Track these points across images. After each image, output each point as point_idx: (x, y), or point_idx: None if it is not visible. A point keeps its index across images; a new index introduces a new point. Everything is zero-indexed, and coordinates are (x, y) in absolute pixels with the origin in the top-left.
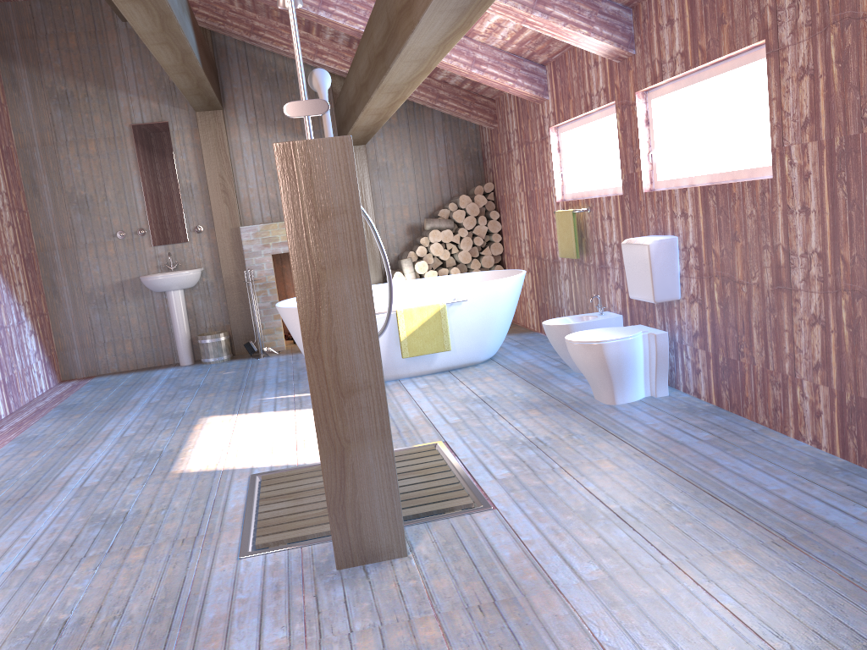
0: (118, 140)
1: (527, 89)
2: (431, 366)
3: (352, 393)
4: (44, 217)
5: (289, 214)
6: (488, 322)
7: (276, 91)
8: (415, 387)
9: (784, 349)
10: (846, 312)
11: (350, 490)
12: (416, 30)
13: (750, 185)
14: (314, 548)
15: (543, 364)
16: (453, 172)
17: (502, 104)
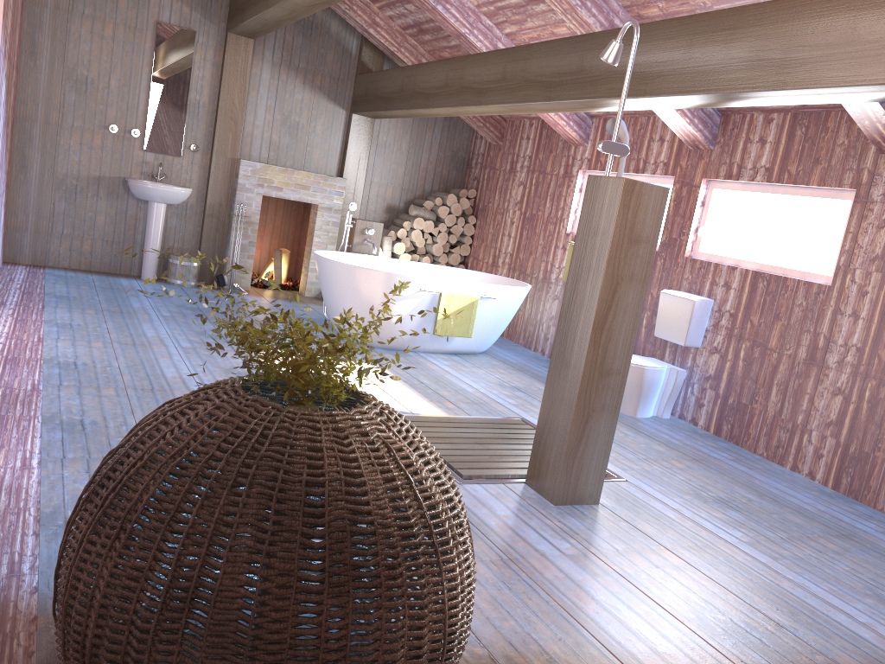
0: (139, 31)
1: (574, 132)
2: (445, 347)
3: (607, 376)
4: (34, 84)
5: (616, 232)
6: (500, 320)
7: (307, 40)
8: (439, 362)
9: (801, 406)
10: (869, 392)
11: (582, 447)
12: (644, 97)
13: (806, 284)
14: (515, 486)
15: (537, 367)
16: (439, 168)
17: (516, 128)
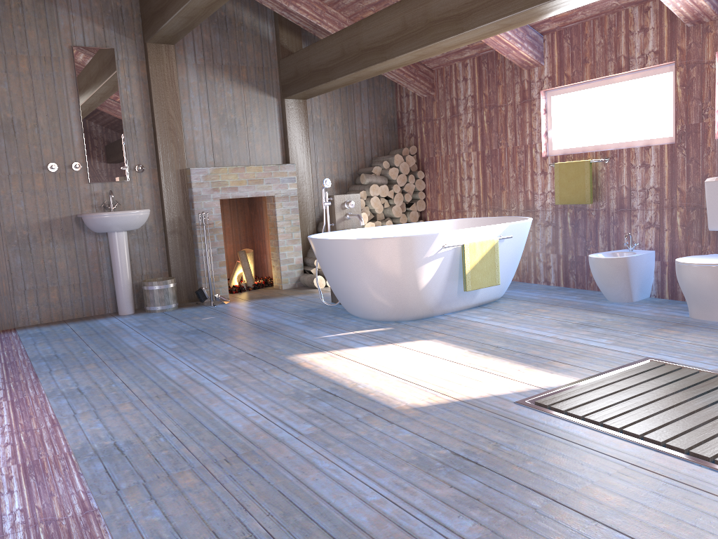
0: (56, 61)
1: (529, 53)
2: (472, 301)
3: None
4: None
5: None
6: (515, 259)
7: (225, 36)
8: (480, 319)
9: None
10: None
11: None
12: None
13: None
14: None
15: (564, 298)
16: (374, 134)
17: (448, 74)
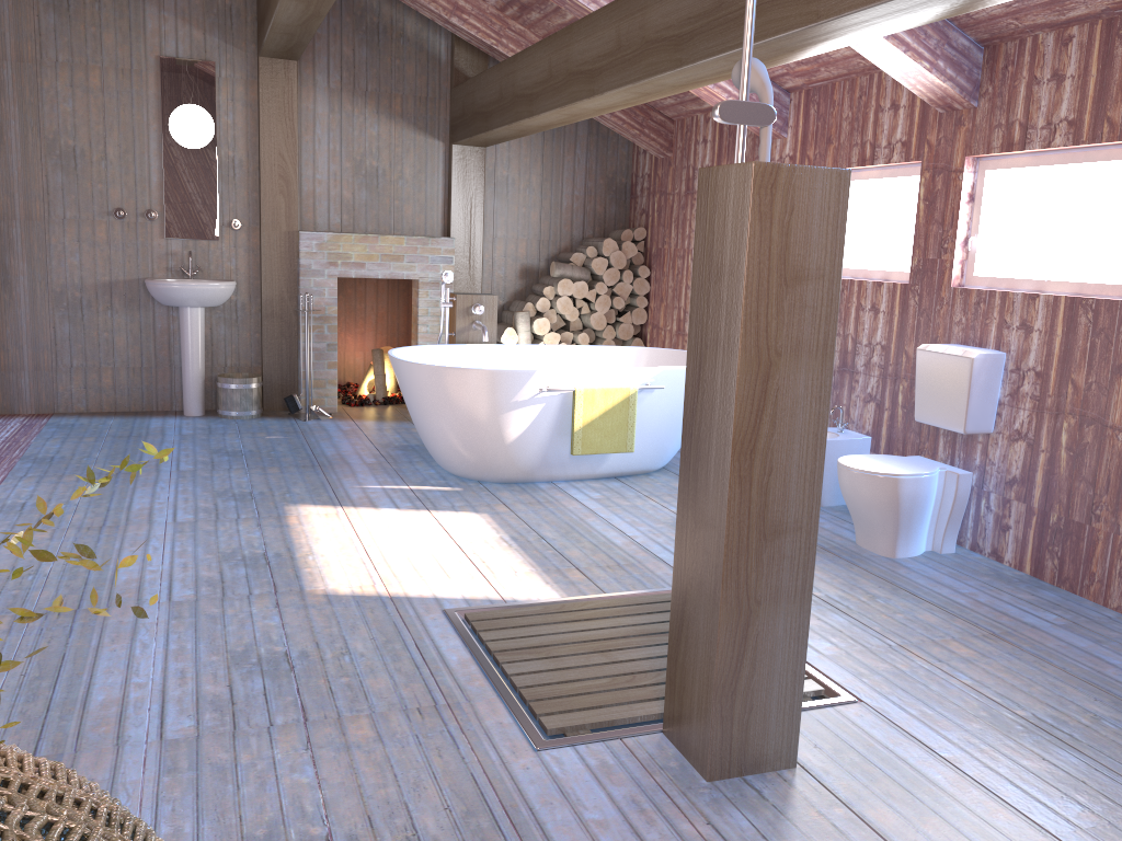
0: (137, 75)
1: None
2: (597, 469)
3: (777, 536)
4: (5, 168)
5: (752, 268)
6: (678, 419)
7: (375, 50)
8: (585, 496)
9: None
10: None
11: (747, 671)
12: (818, 25)
13: None
14: (642, 742)
15: None
16: (591, 204)
17: (688, 129)
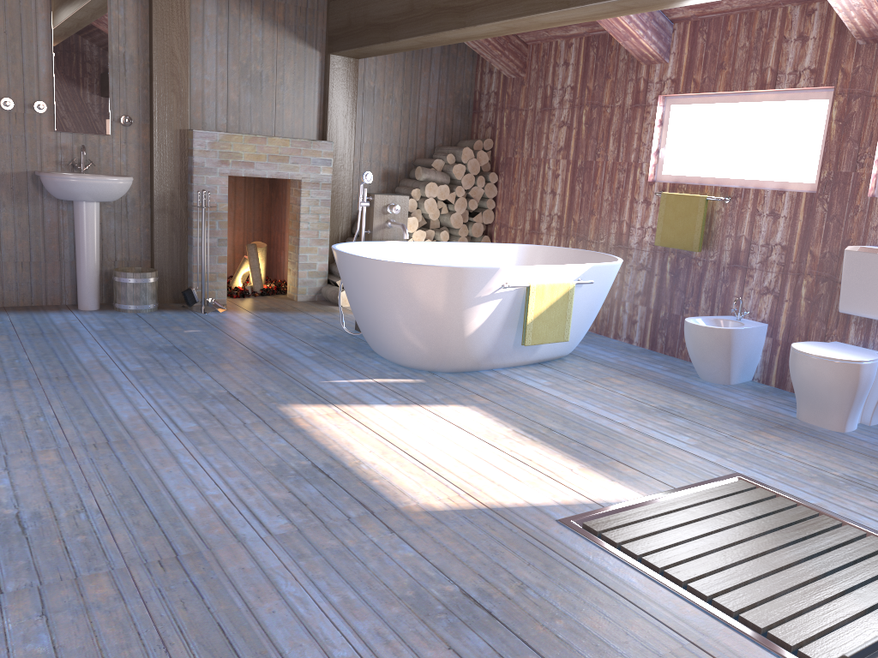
0: None
1: (653, 44)
2: (531, 357)
3: None
4: None
5: None
6: (593, 310)
7: None
8: (536, 383)
9: None
10: None
11: None
12: None
13: None
14: None
15: (646, 366)
16: (441, 117)
17: (546, 53)
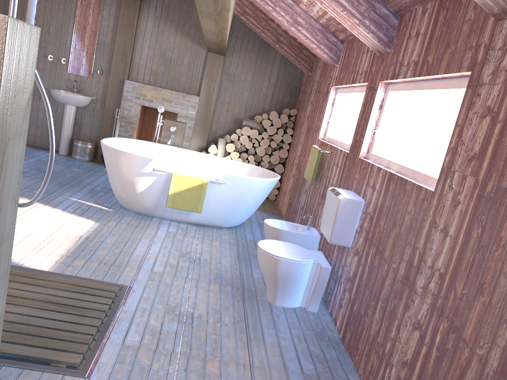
0: None
1: (325, 54)
2: (187, 218)
3: None
4: None
5: None
6: (236, 203)
7: (180, 1)
8: (166, 229)
9: (391, 332)
10: (440, 337)
11: None
12: None
13: (418, 189)
14: None
15: None
16: (276, 94)
17: (317, 60)
